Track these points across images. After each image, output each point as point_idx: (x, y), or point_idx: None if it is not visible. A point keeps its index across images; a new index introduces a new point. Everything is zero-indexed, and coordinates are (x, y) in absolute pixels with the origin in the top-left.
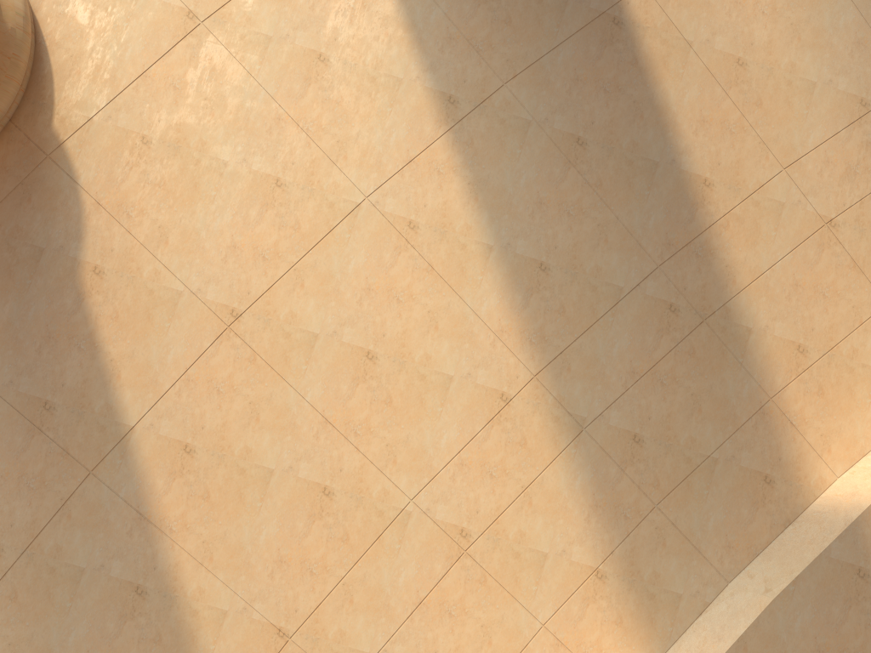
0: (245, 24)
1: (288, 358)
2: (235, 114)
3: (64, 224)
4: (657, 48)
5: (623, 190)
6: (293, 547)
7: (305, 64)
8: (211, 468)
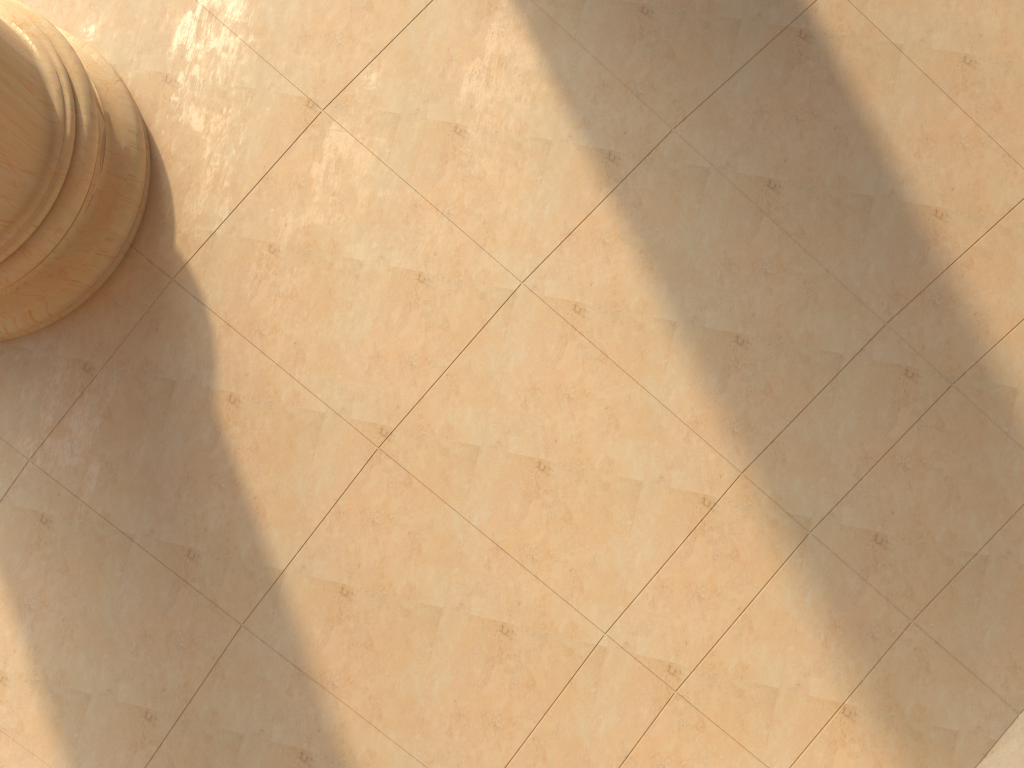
0: (370, 104)
1: (448, 477)
2: (366, 207)
3: (194, 352)
4: (858, 59)
5: (831, 236)
6: (472, 697)
7: (440, 139)
8: (372, 611)
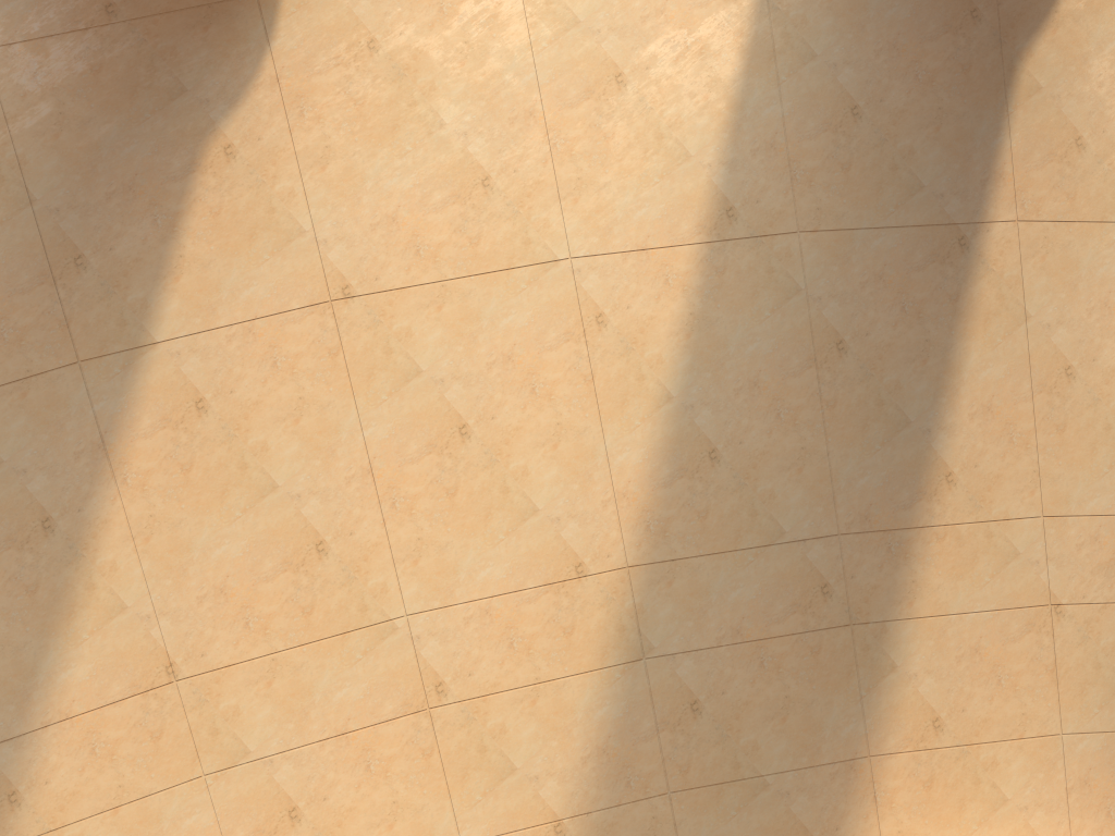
0: None
1: (373, 376)
2: (487, 78)
3: (225, 78)
4: (988, 300)
5: (853, 427)
6: (245, 584)
7: (598, 74)
8: (212, 441)
